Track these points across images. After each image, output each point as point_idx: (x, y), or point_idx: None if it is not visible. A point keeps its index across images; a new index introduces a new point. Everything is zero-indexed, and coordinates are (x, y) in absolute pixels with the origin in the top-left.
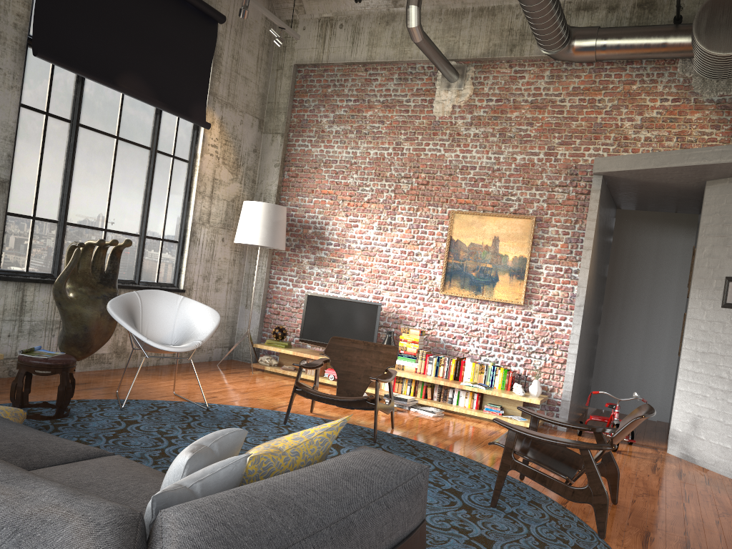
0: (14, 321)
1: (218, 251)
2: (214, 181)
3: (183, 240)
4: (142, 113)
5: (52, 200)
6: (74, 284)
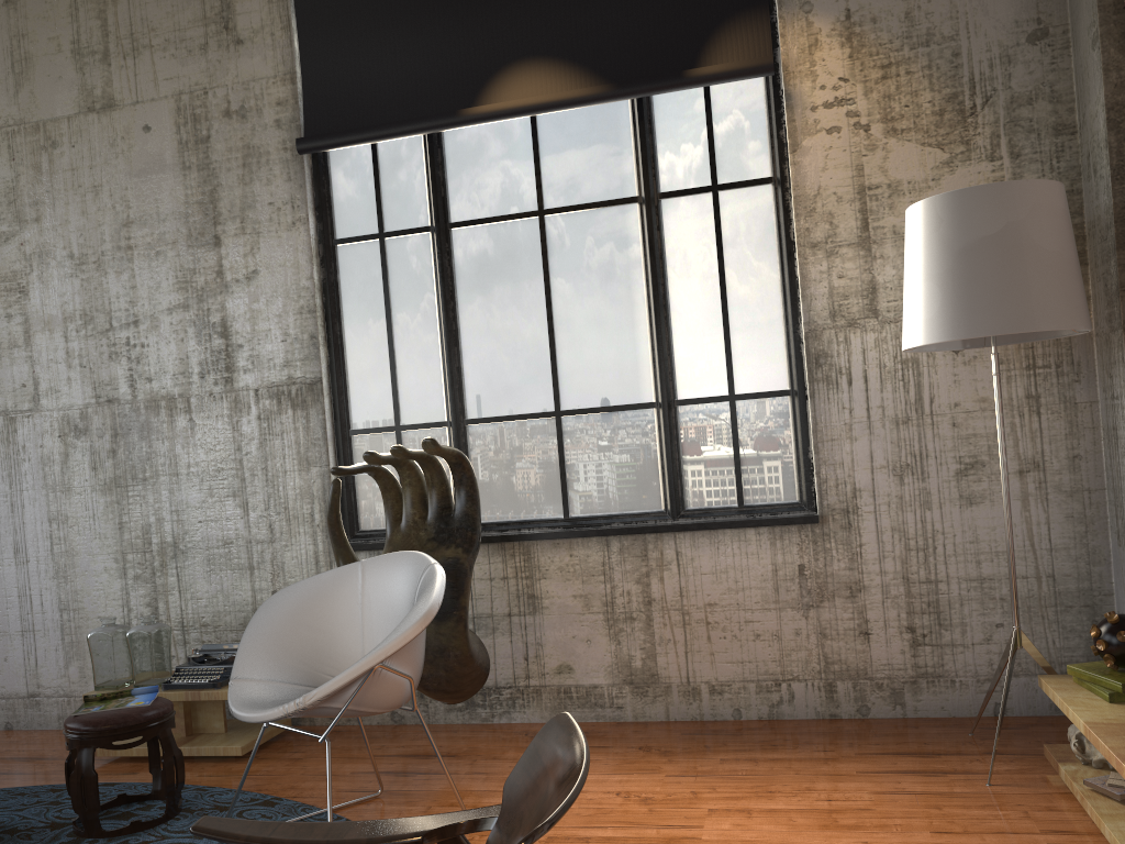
0: None
1: (942, 385)
2: (866, 194)
3: (799, 384)
4: (595, 132)
5: (427, 386)
6: (386, 549)
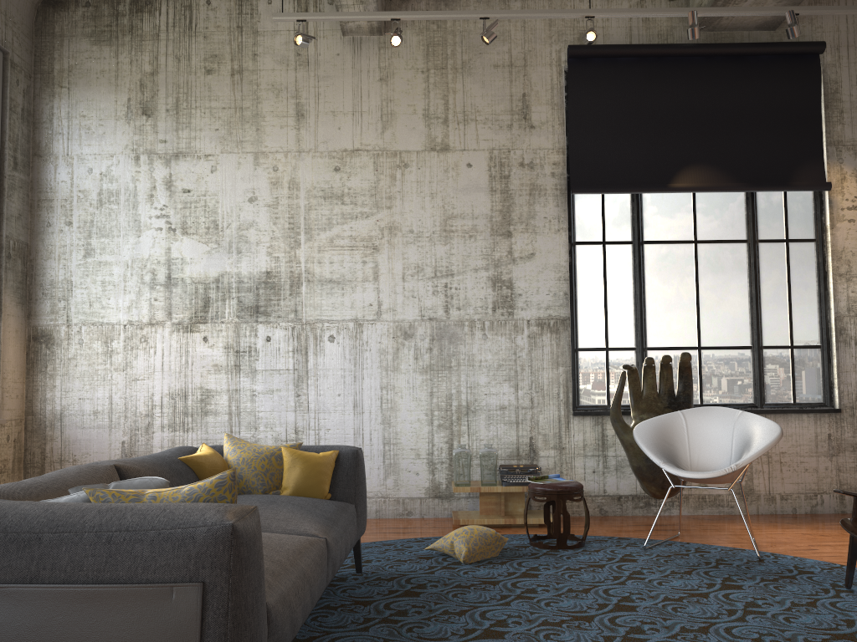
0: (597, 456)
1: None
2: None
3: (827, 343)
4: (726, 204)
5: (625, 327)
6: (636, 412)
